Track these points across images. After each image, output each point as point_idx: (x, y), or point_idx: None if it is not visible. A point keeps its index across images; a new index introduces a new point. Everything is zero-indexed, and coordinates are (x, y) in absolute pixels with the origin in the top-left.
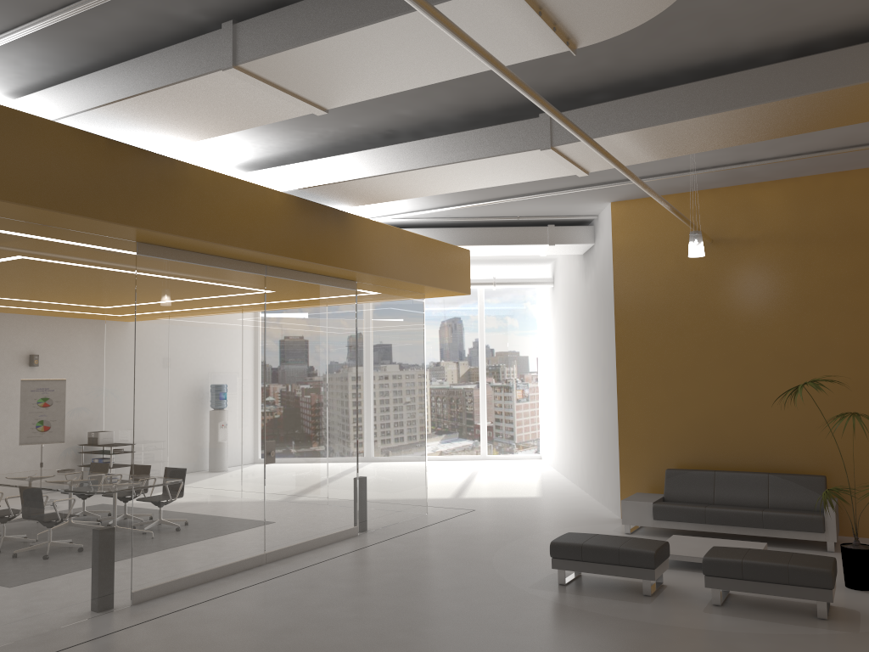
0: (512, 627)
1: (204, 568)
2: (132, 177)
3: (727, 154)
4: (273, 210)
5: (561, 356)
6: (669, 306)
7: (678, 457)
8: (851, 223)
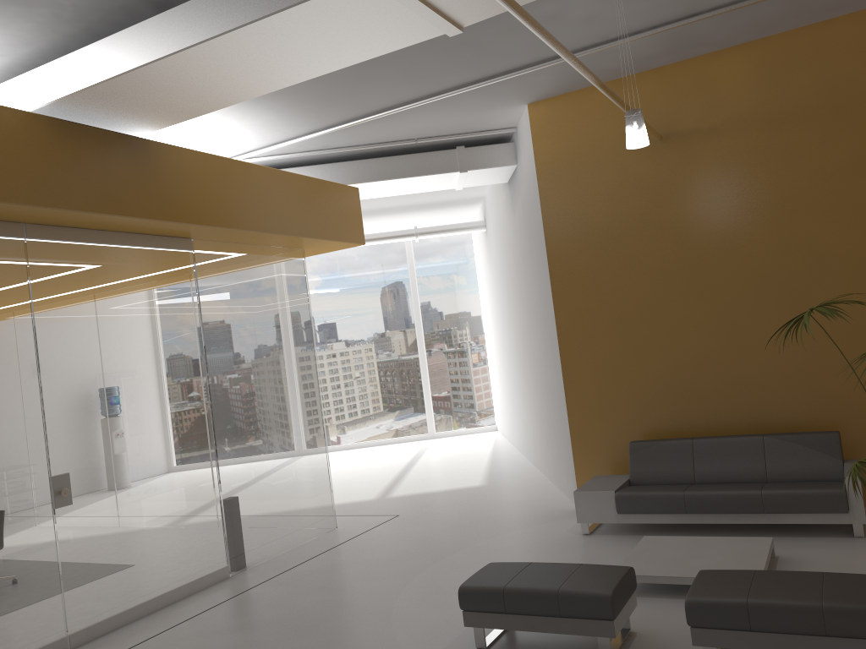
0: None
1: None
2: None
3: (669, 0)
4: (2, 135)
5: (501, 311)
6: (615, 229)
7: (644, 424)
8: (843, 89)
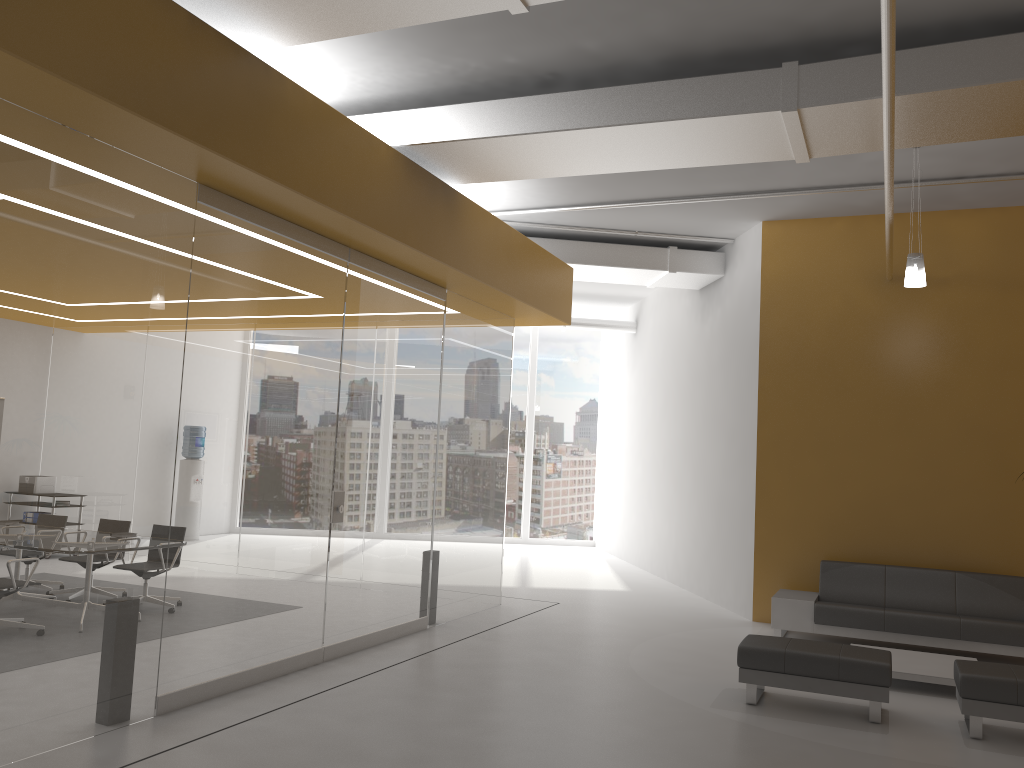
0: (733, 763)
1: (249, 665)
2: (217, 79)
3: (949, 162)
4: (378, 167)
5: (644, 419)
6: (832, 355)
7: (832, 546)
8: None
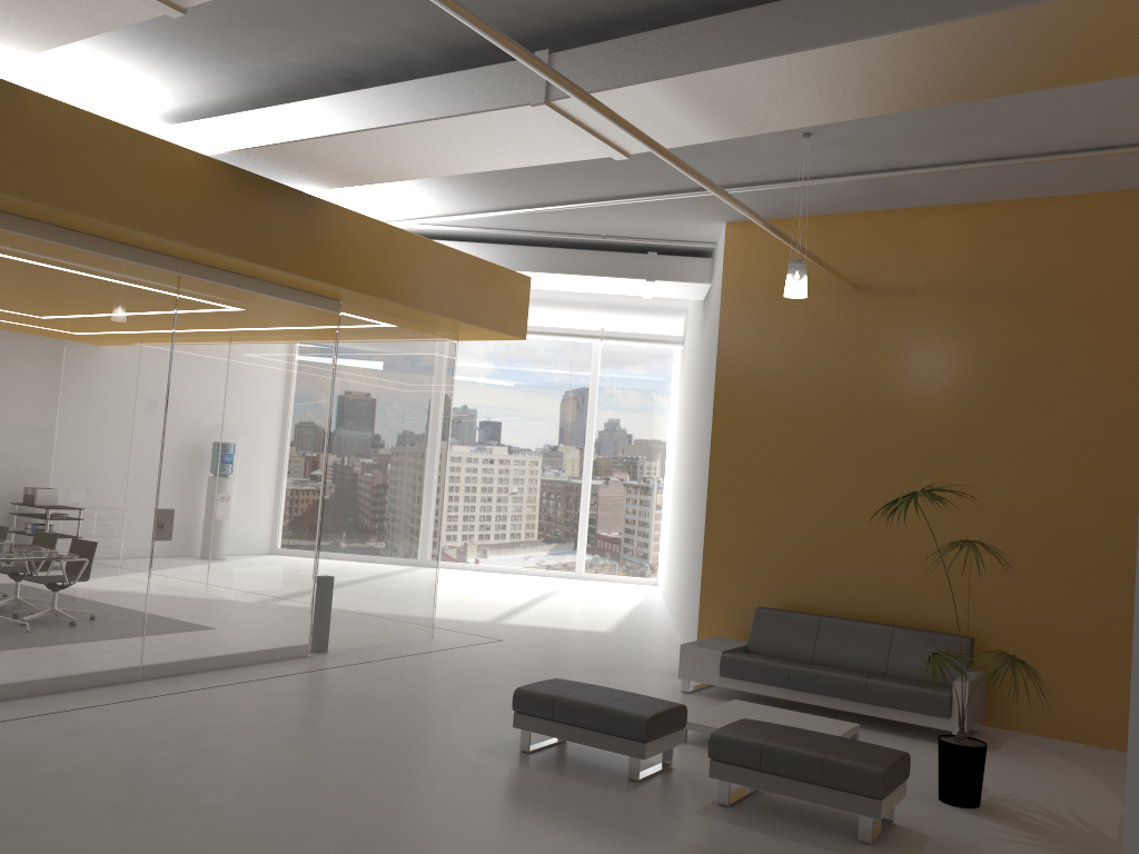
0: (392, 805)
1: (29, 676)
2: None
3: (864, 152)
4: (181, 176)
5: (679, 445)
6: (790, 376)
7: (779, 592)
8: (1052, 274)
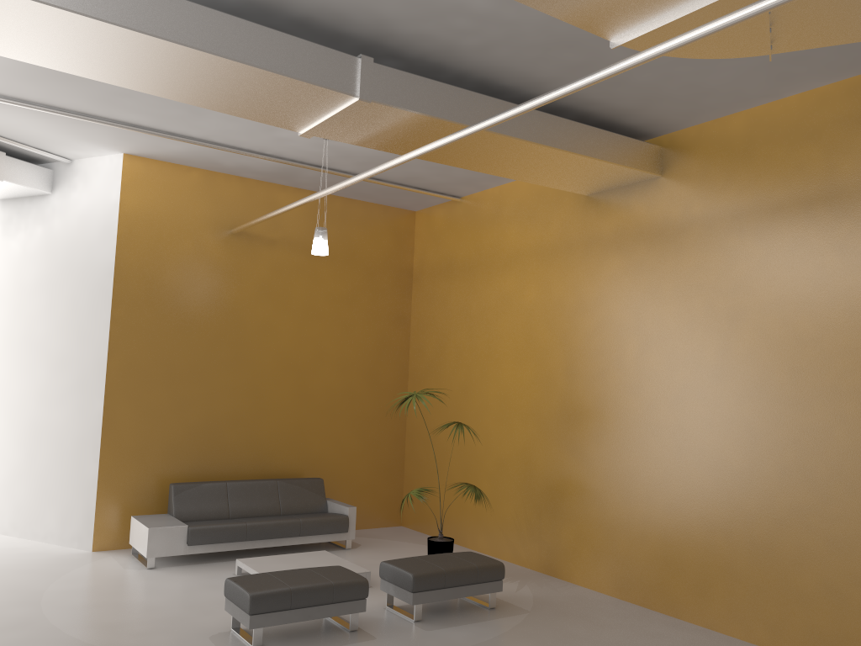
0: None
1: None
2: None
3: (328, 155)
4: None
5: None
6: (182, 294)
7: (173, 468)
8: (351, 247)
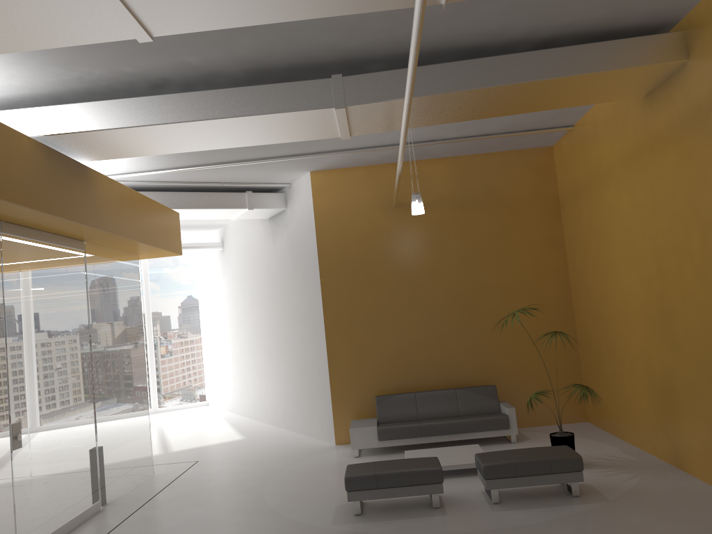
0: None
1: None
2: None
3: (427, 132)
4: (23, 156)
5: (237, 311)
6: (365, 259)
7: (380, 385)
8: (495, 192)
